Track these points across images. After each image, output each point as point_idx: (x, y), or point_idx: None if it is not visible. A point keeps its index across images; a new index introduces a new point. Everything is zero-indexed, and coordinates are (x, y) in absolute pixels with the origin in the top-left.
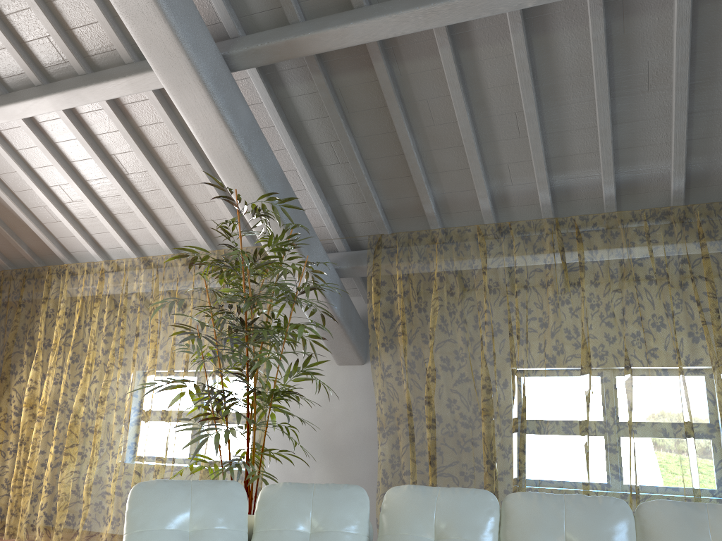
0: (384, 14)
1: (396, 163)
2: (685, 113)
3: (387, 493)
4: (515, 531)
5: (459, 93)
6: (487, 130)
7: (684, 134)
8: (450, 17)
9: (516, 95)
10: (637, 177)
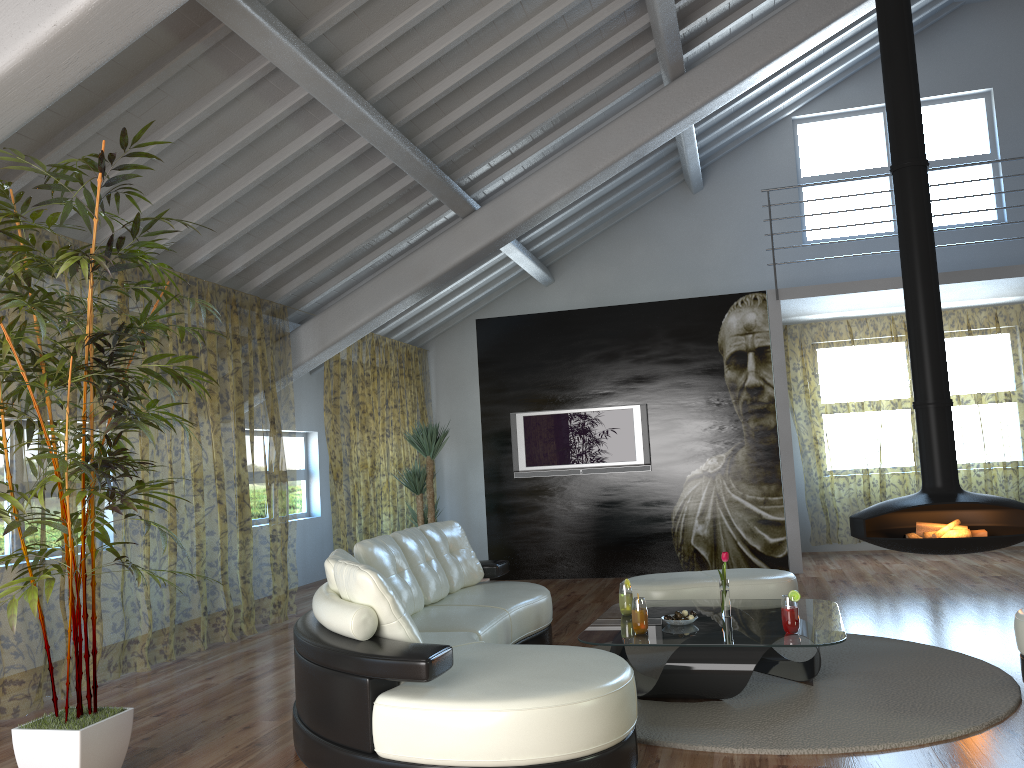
0: (297, 49)
1: (49, 122)
2: (269, 216)
3: (364, 549)
4: (414, 556)
5: (206, 116)
6: (163, 150)
7: (251, 229)
8: (317, 91)
9: (218, 140)
10: (185, 240)
